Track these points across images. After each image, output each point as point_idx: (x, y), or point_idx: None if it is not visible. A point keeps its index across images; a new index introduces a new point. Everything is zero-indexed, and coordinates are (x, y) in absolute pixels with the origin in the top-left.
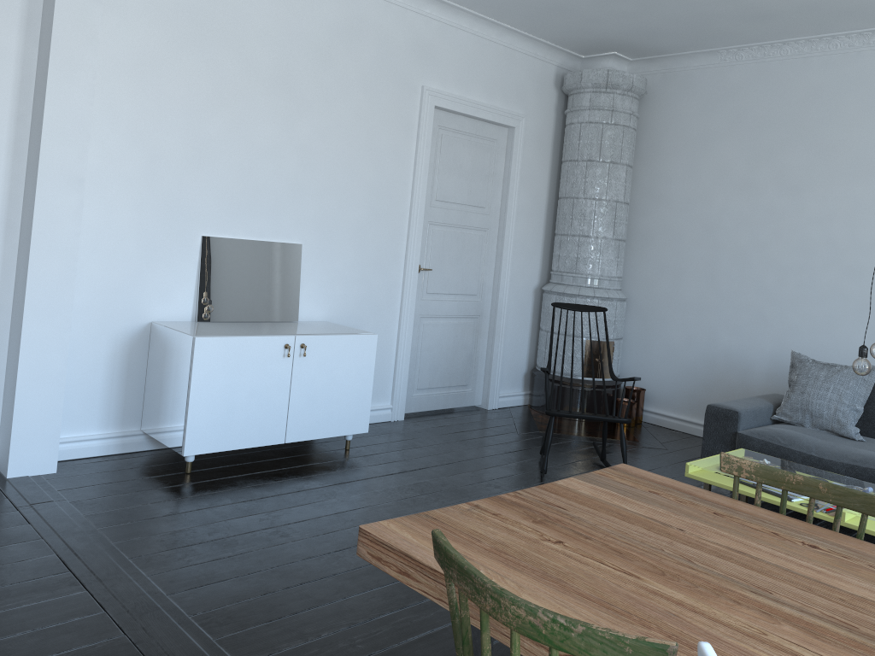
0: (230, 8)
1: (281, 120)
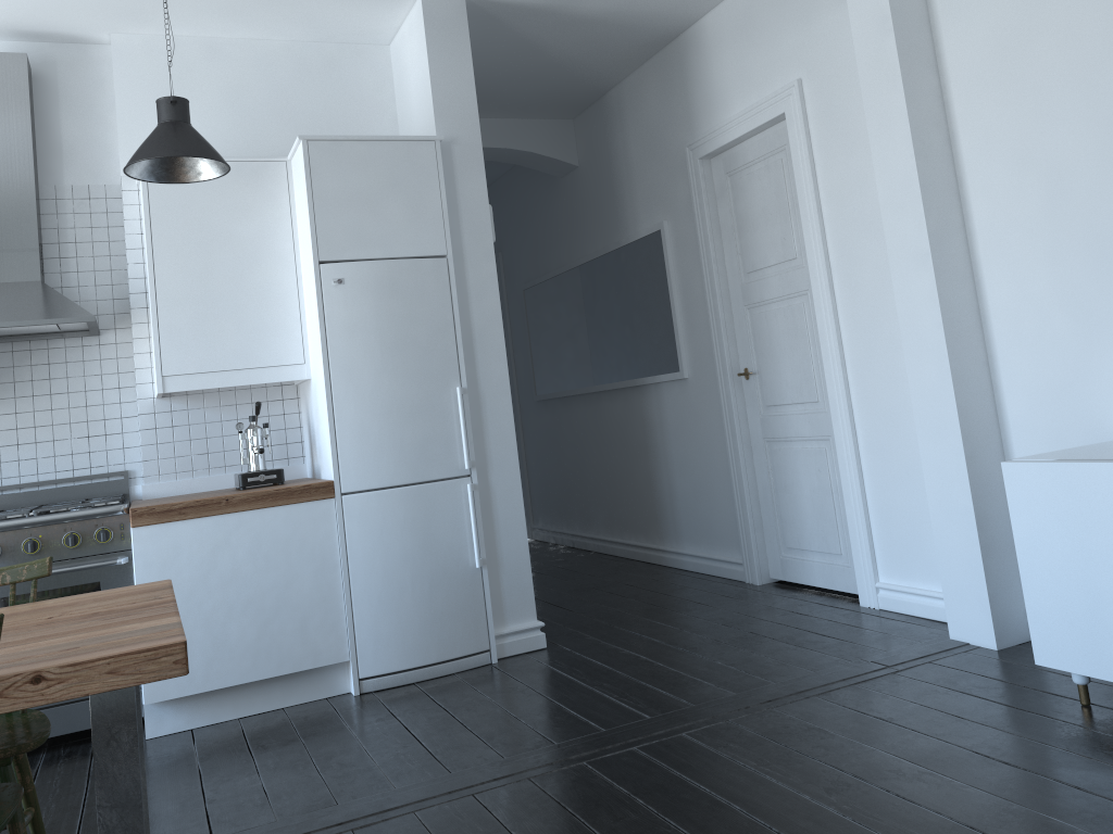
0: None
1: None
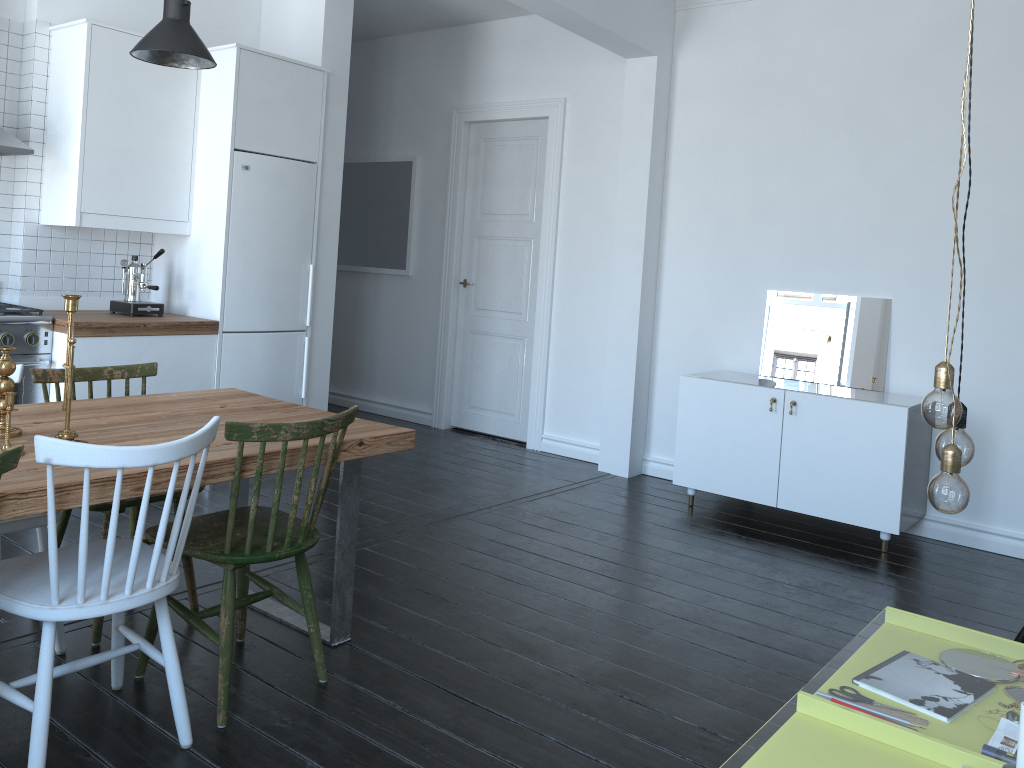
0: (790, 60)
1: (856, 158)
